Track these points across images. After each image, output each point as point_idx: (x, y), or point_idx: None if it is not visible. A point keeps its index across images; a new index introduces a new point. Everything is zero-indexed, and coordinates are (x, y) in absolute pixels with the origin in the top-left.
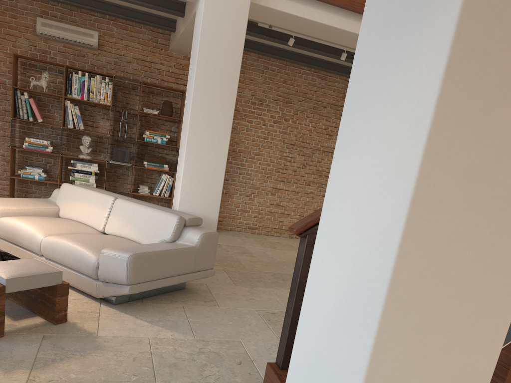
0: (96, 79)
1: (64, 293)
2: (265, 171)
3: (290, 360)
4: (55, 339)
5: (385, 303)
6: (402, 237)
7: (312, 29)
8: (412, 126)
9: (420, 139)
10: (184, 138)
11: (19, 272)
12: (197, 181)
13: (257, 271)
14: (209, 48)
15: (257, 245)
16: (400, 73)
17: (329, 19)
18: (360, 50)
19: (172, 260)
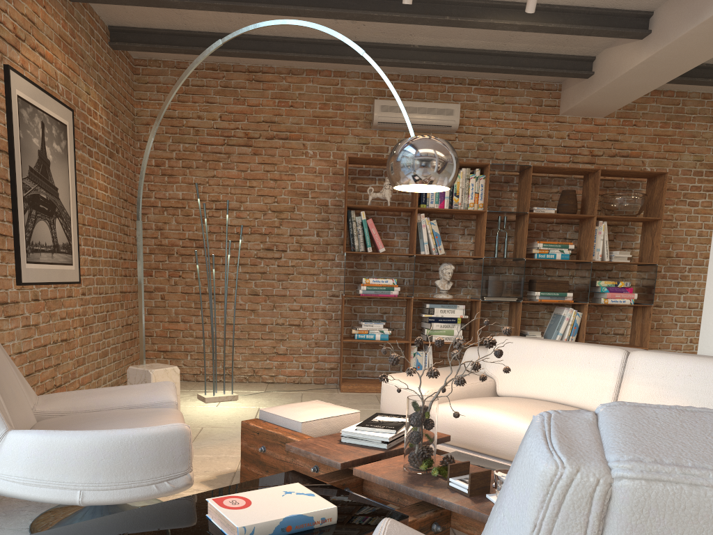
0: (461, 174)
1: None
2: None
3: None
4: None
5: None
6: None
7: None
8: None
9: None
10: None
11: None
12: None
13: None
14: None
15: None
16: None
17: None
18: None
19: None
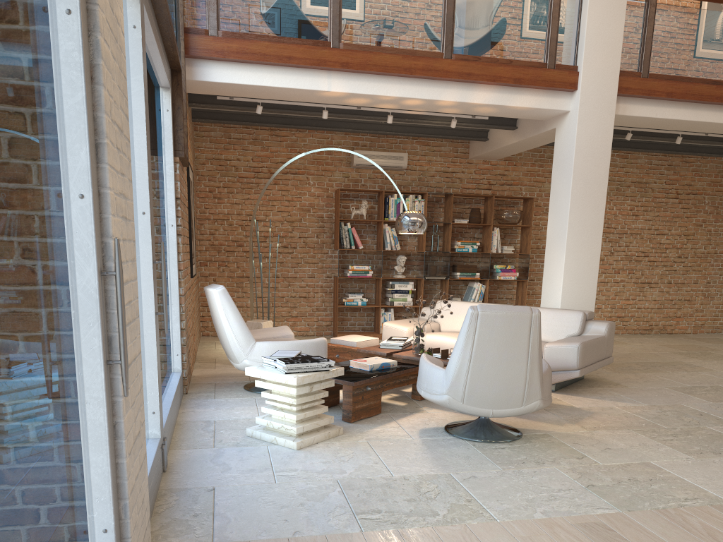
0: (410, 199)
1: None
2: None
3: None
4: (555, 410)
5: None
6: None
7: (656, 123)
8: None
9: None
10: (560, 243)
11: None
12: (575, 280)
13: (618, 362)
14: (582, 161)
15: None
16: None
17: (678, 114)
18: None
19: (596, 347)
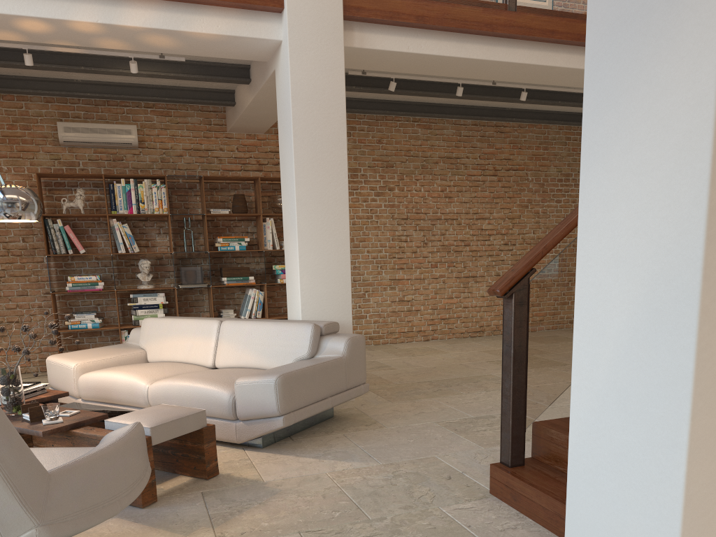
0: (144, 185)
1: (211, 438)
2: (377, 260)
3: (519, 453)
4: (218, 493)
5: (702, 293)
6: (707, 219)
7: (418, 64)
8: (692, 107)
9: (707, 116)
10: (292, 229)
11: (160, 418)
12: (318, 279)
13: (408, 382)
14: (304, 111)
15: (390, 356)
16: (660, 59)
17: (439, 48)
18: (592, 51)
19: (322, 377)
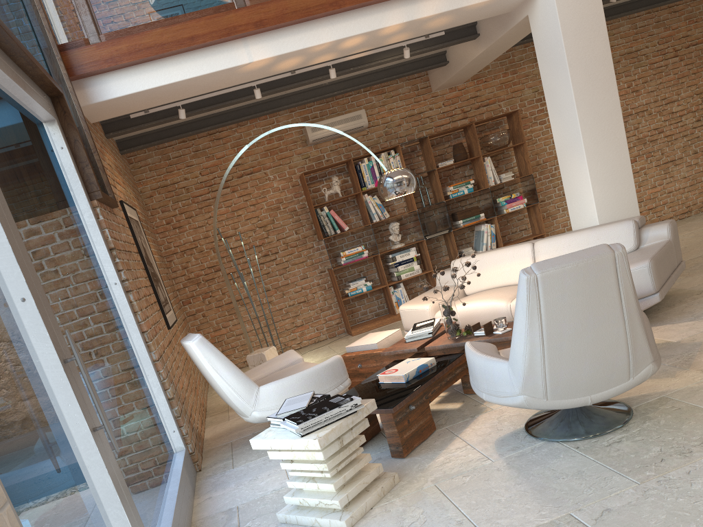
0: (382, 158)
1: None
2: None
3: None
4: None
5: None
6: None
7: None
8: None
9: None
10: (575, 149)
11: None
12: (607, 186)
13: None
14: (574, 41)
15: None
16: None
17: None
18: None
19: (666, 258)
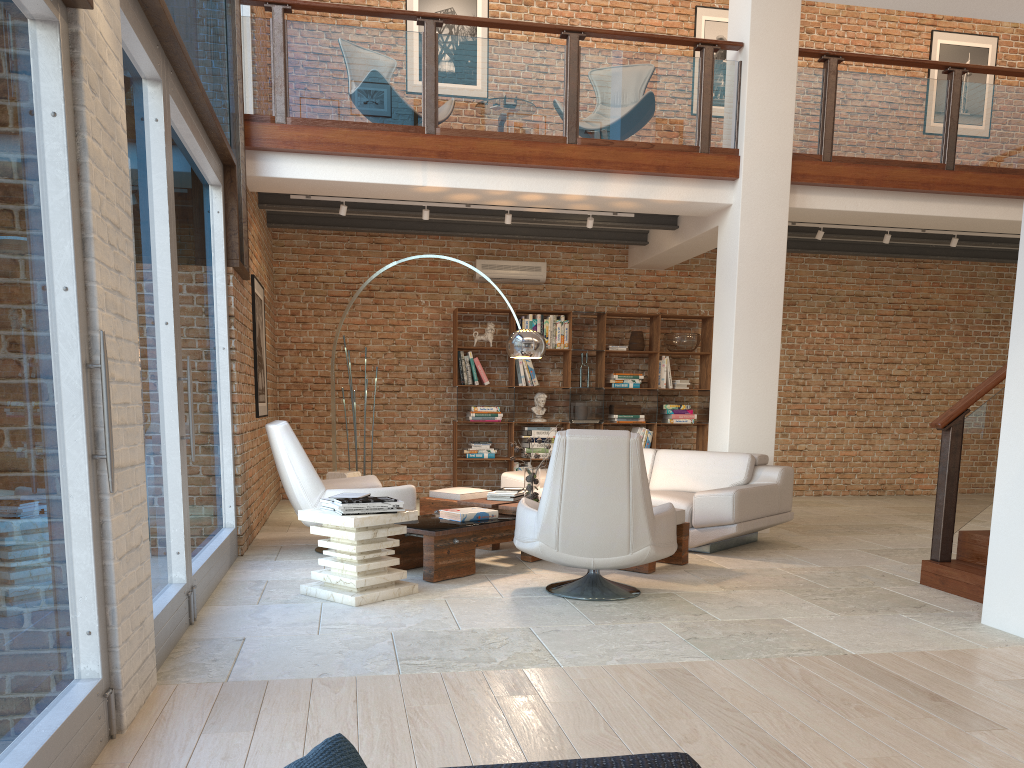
0: (549, 320)
1: (686, 532)
2: None
3: (947, 552)
4: (697, 571)
5: None
6: None
7: (850, 218)
8: None
9: None
10: (726, 370)
11: None
12: (746, 417)
13: (815, 525)
14: (748, 266)
15: None
16: None
17: (875, 206)
18: (1019, 283)
19: (762, 497)
